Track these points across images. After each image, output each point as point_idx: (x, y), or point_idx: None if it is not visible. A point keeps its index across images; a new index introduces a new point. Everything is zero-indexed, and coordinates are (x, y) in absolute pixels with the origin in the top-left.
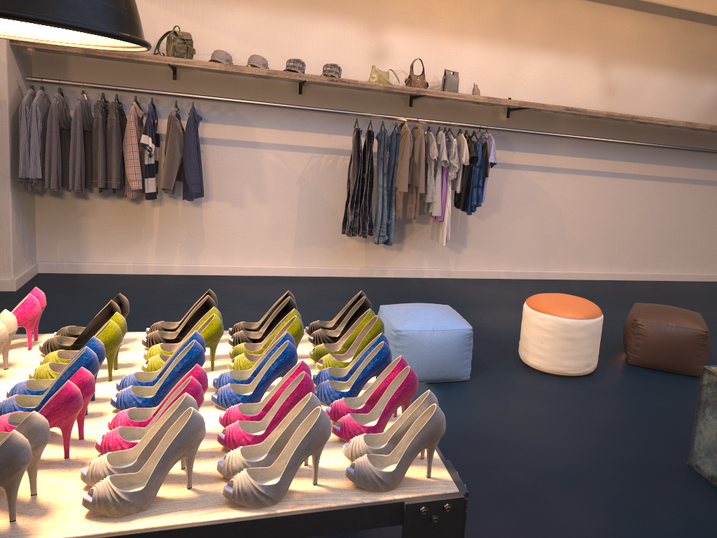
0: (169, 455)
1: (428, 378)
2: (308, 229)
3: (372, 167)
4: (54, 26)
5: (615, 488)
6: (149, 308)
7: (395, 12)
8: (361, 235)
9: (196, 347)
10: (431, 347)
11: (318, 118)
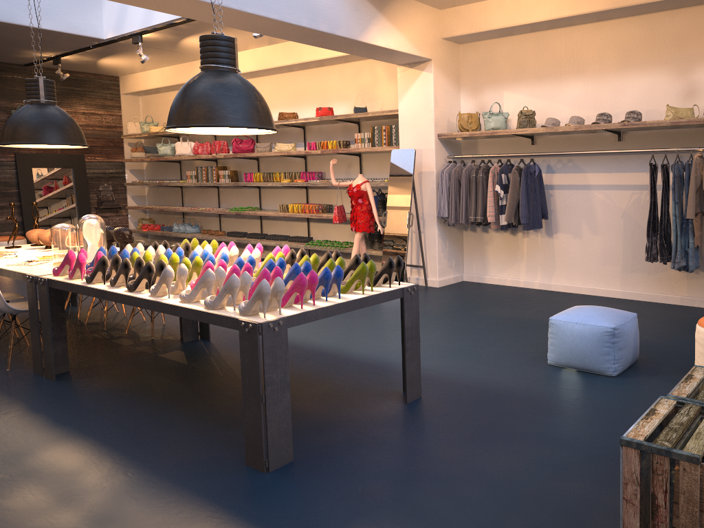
0: (198, 284)
1: (572, 365)
2: (632, 257)
3: (667, 198)
4: (201, 127)
5: (578, 459)
6: (485, 303)
7: (703, 50)
8: (659, 261)
9: (269, 261)
10: (571, 336)
11: (637, 159)
